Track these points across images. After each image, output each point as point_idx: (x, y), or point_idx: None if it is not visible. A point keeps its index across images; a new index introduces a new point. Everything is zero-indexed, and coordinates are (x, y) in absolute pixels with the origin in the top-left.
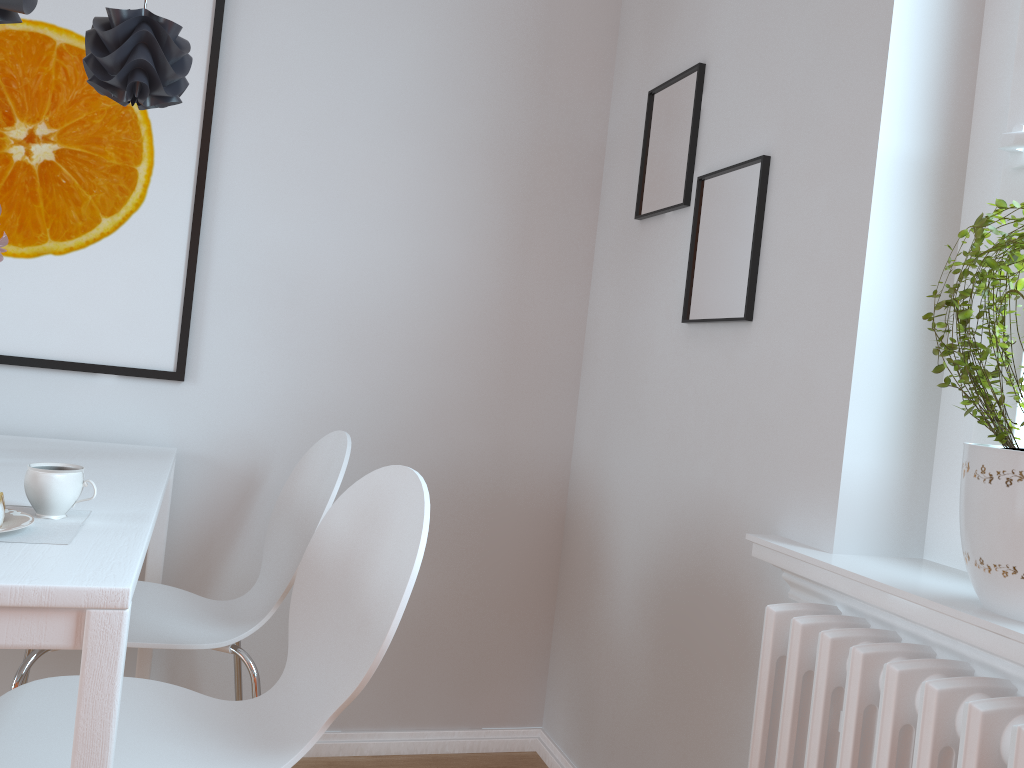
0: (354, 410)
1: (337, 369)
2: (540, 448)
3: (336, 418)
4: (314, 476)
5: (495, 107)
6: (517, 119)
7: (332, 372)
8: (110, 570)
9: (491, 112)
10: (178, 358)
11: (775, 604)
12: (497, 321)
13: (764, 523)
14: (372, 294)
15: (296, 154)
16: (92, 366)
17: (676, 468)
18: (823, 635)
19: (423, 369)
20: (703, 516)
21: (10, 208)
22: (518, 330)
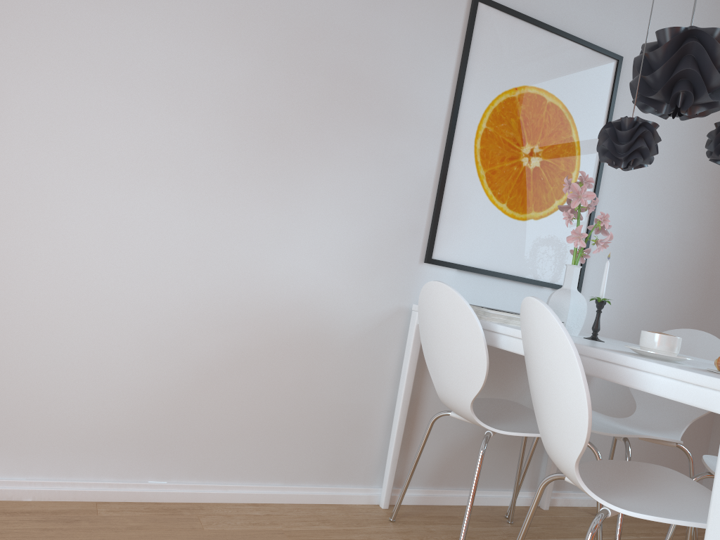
0: (643, 314)
1: (639, 291)
2: None
3: (636, 318)
4: None
5: None
6: None
7: (636, 292)
8: None
9: None
10: (579, 281)
11: None
12: (705, 268)
13: None
14: (657, 250)
15: (635, 170)
16: (544, 283)
17: None
18: None
19: (673, 293)
20: None
21: (519, 192)
22: (712, 274)
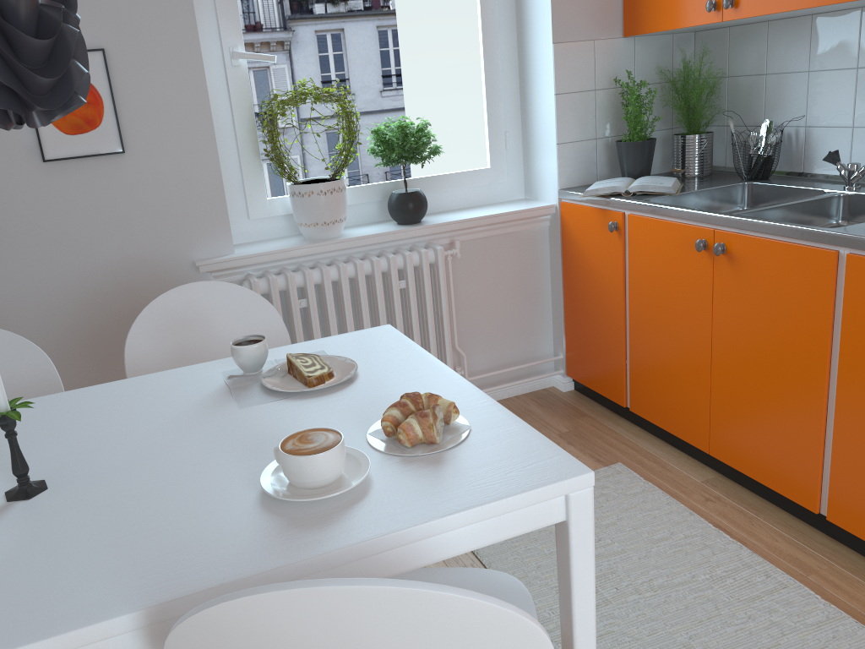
0: None
1: None
2: None
3: None
4: None
5: None
6: None
7: None
8: (366, 332)
9: None
10: None
11: (254, 278)
12: None
13: (180, 258)
14: None
15: None
16: None
17: (73, 259)
18: (292, 275)
19: None
20: (119, 276)
21: None
22: None
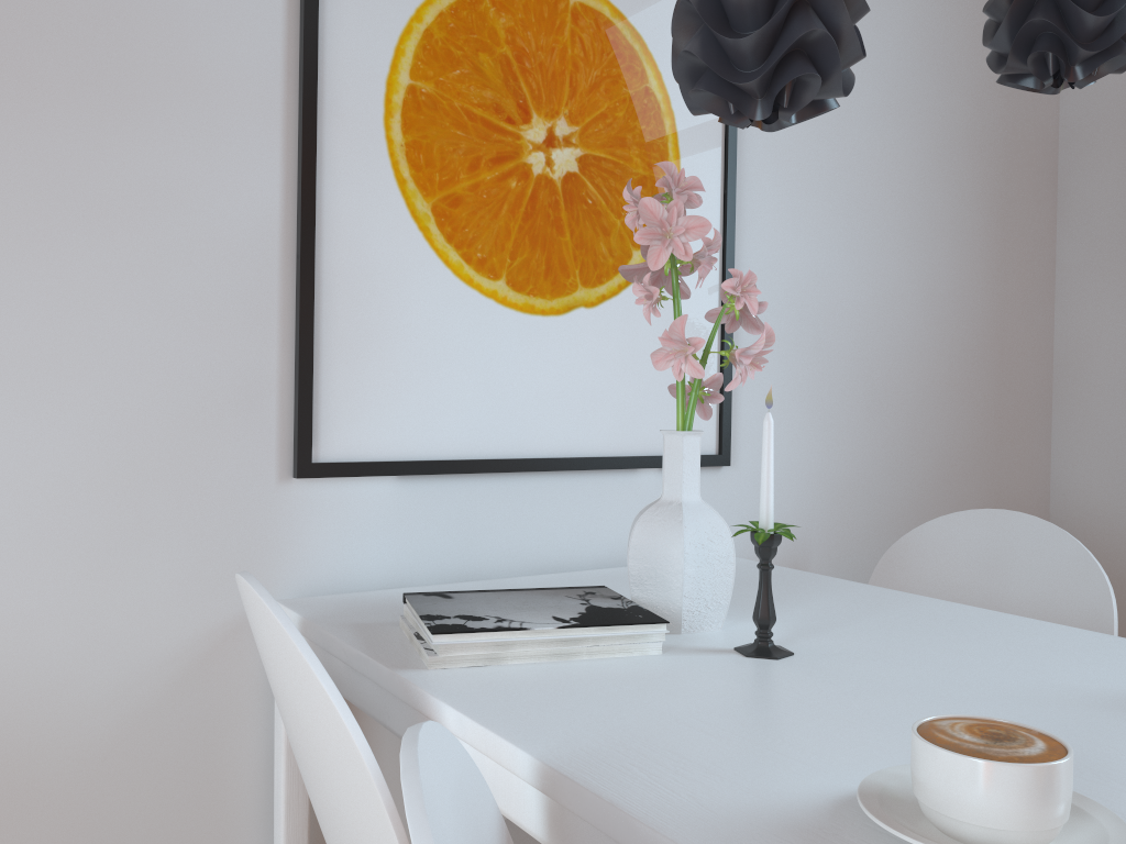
0: (877, 477)
1: (860, 428)
2: (1025, 496)
3: (863, 490)
4: (953, 571)
5: (973, 89)
6: (991, 103)
7: (856, 432)
8: None
9: (970, 95)
10: (722, 435)
11: None
12: (987, 350)
13: None
14: (885, 329)
15: (810, 153)
16: (639, 459)
17: None
18: None
19: (932, 417)
20: None
21: (535, 244)
22: (1003, 358)
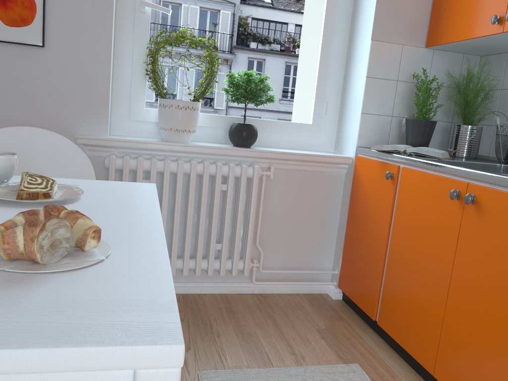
0: None
1: None
2: None
3: None
4: None
5: None
6: None
7: None
8: (130, 183)
9: None
10: None
11: (113, 155)
12: None
13: (67, 131)
14: None
15: None
16: None
17: None
18: (141, 159)
19: None
20: None
21: None
22: None
